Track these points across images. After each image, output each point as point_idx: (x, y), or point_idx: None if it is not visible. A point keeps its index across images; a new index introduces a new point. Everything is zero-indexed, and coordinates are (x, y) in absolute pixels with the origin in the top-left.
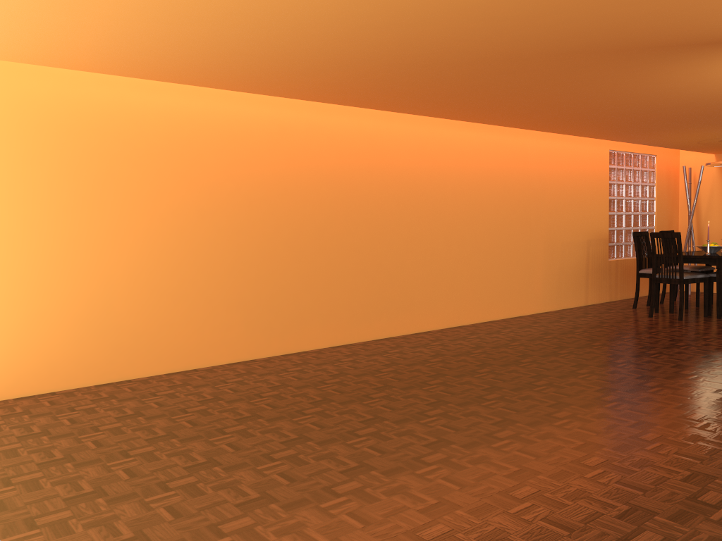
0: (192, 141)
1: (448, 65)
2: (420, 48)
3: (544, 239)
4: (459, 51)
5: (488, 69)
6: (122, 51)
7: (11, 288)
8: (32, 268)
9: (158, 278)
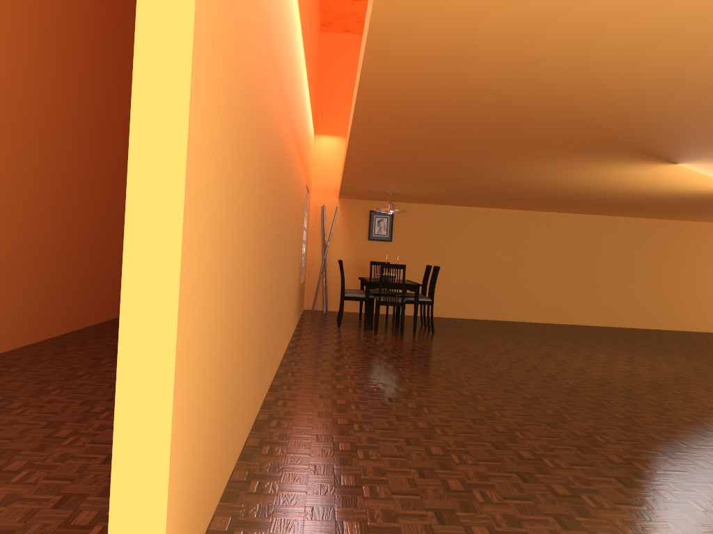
0: (264, 116)
1: (550, 120)
2: (599, 108)
3: (297, 263)
4: (595, 117)
5: (546, 129)
6: (510, 15)
7: (205, 344)
8: (214, 304)
9: (245, 314)
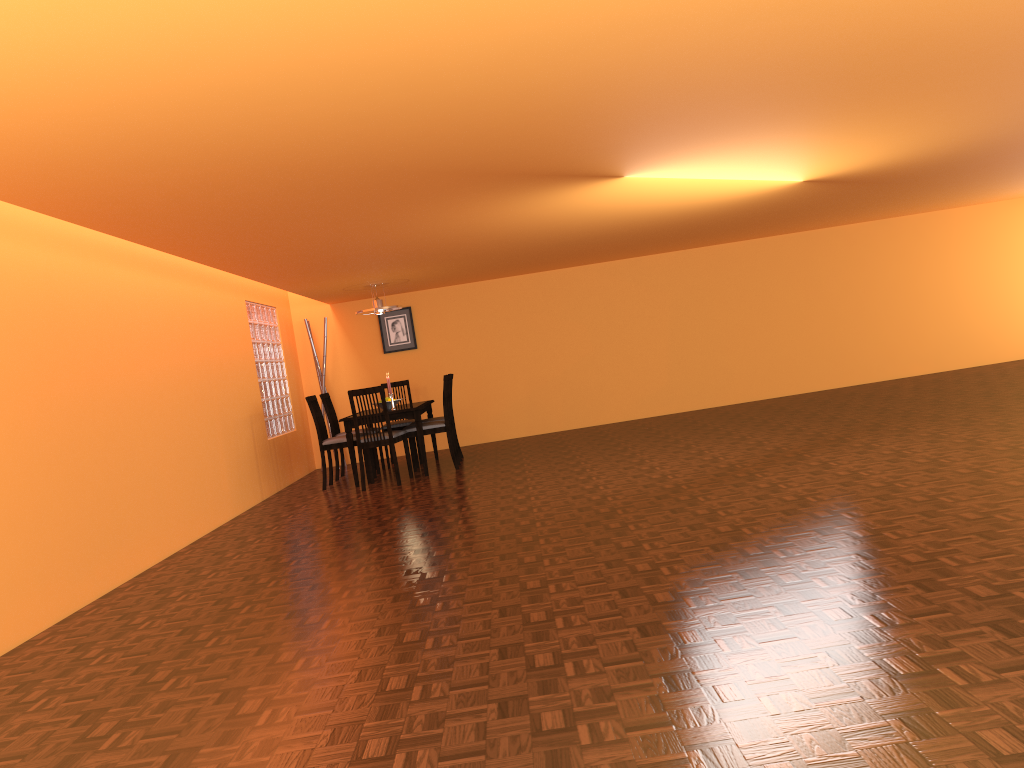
0: None
1: (324, 173)
2: (344, 148)
3: (219, 418)
4: (368, 158)
5: (348, 182)
6: None
7: None
8: None
9: None
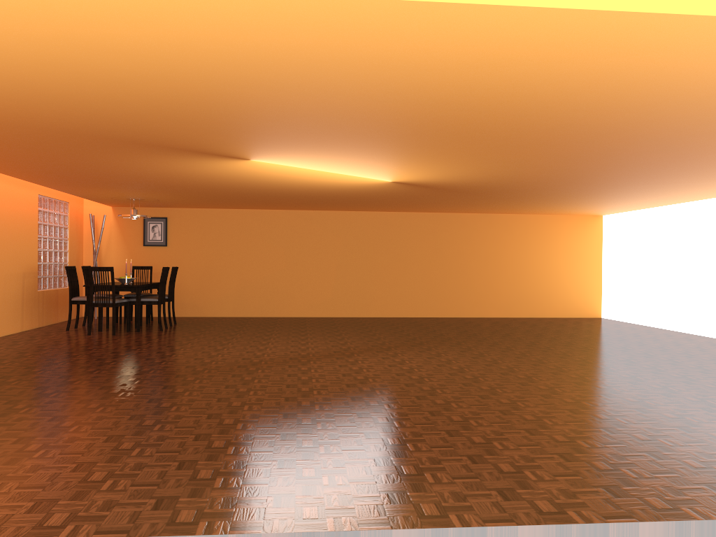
0: None
1: (15, 125)
2: (15, 114)
3: None
4: (40, 121)
5: (41, 133)
6: None
7: None
8: None
9: None
